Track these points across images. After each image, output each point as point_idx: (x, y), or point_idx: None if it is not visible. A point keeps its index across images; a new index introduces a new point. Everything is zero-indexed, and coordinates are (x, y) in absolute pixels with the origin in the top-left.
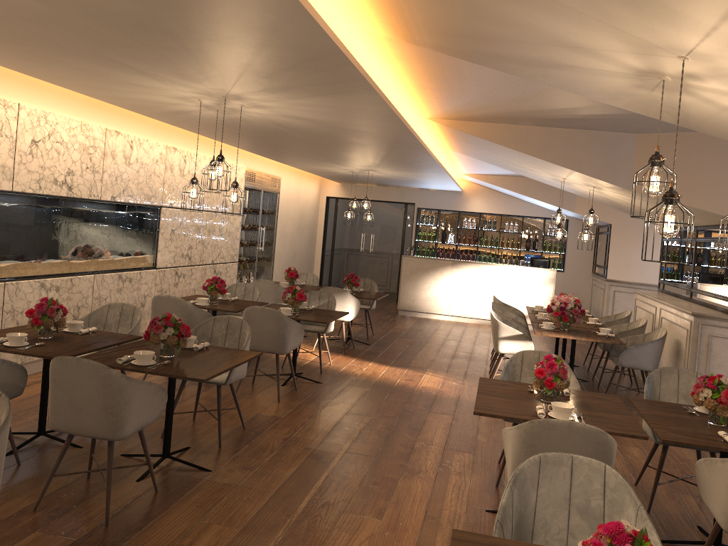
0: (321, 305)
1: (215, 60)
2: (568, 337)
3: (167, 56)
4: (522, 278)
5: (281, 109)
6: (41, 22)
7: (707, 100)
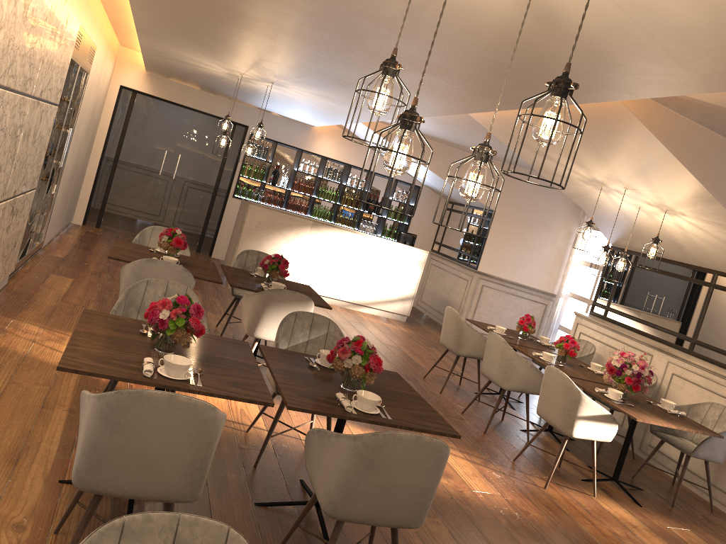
0: (314, 339)
1: None
2: (670, 426)
3: None
4: (391, 256)
5: None
6: None
7: None
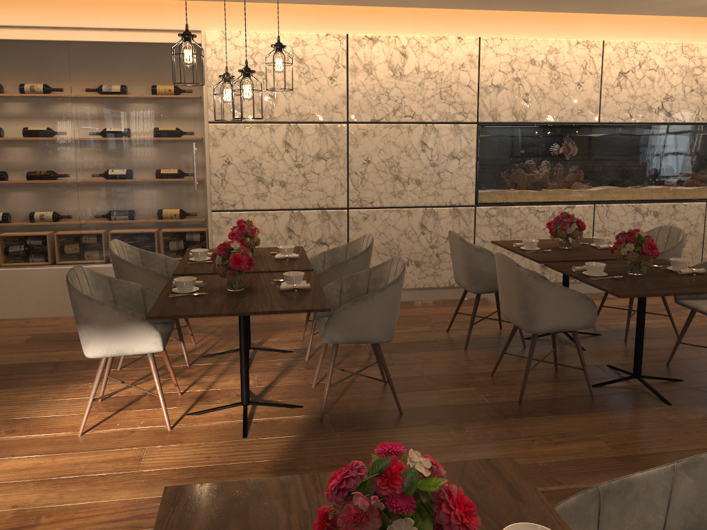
0: None
1: None
2: None
3: None
4: None
5: None
6: None
7: None
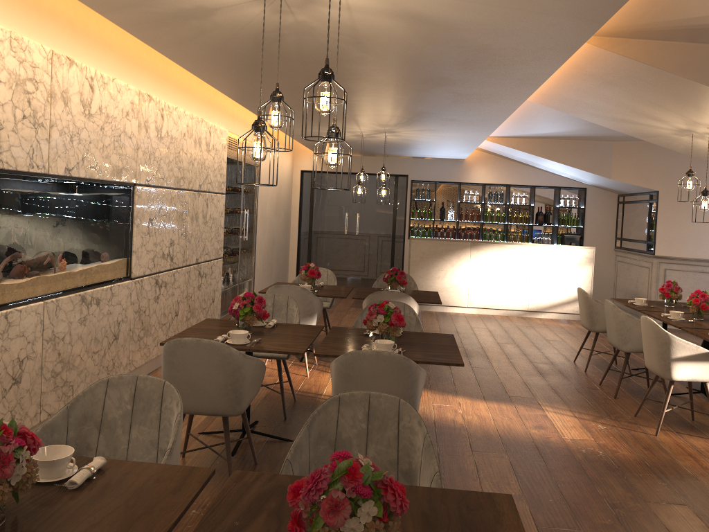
0: None
1: None
2: None
3: None
4: (556, 259)
5: None
6: None
7: None
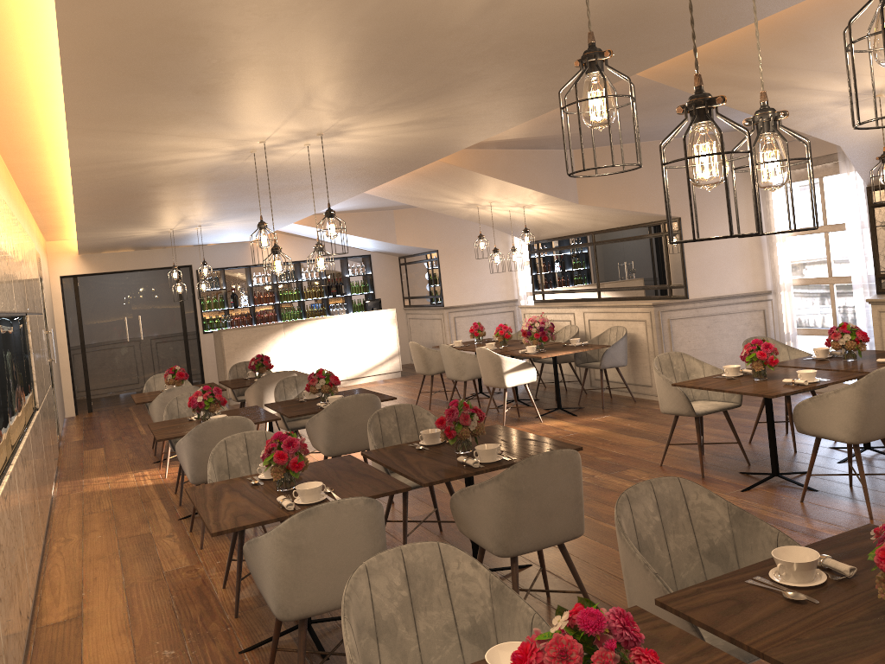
0: (302, 393)
1: (462, 88)
2: (568, 352)
3: (414, 85)
4: (364, 325)
5: (349, 146)
6: (383, 42)
7: (883, 111)
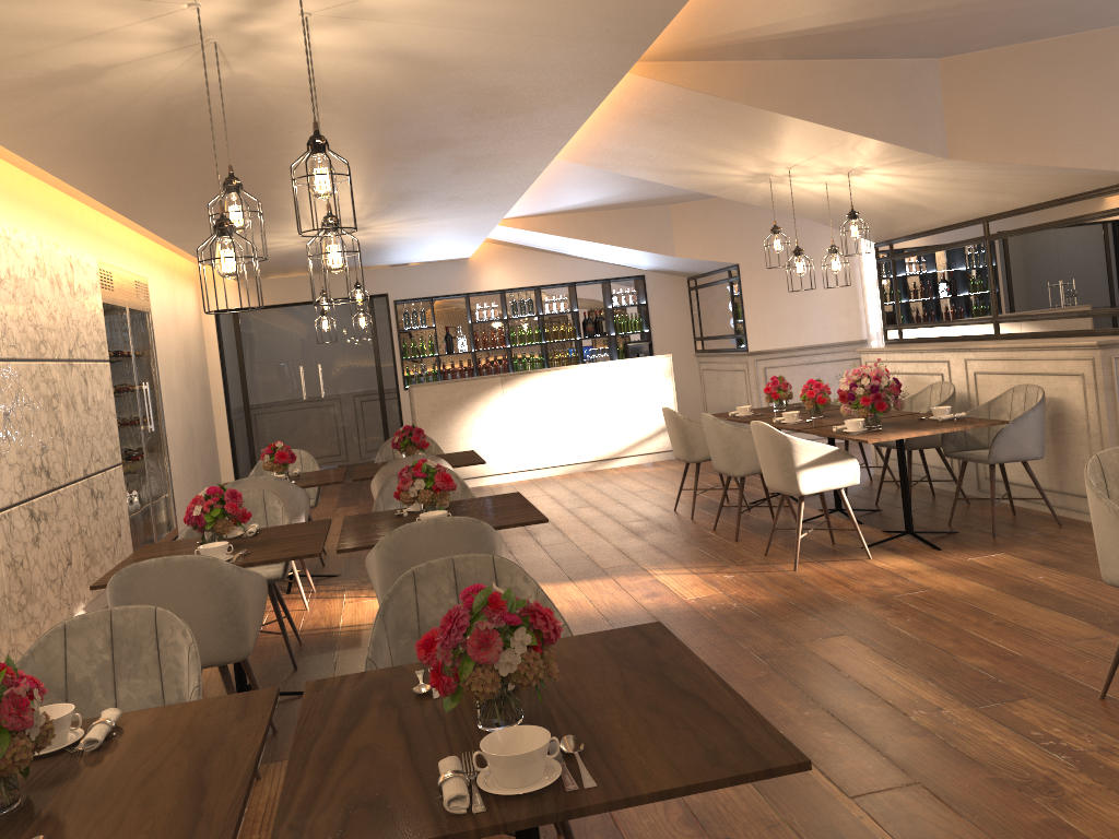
0: None
1: None
2: (922, 433)
3: None
4: (623, 379)
5: (405, 20)
6: None
7: None
